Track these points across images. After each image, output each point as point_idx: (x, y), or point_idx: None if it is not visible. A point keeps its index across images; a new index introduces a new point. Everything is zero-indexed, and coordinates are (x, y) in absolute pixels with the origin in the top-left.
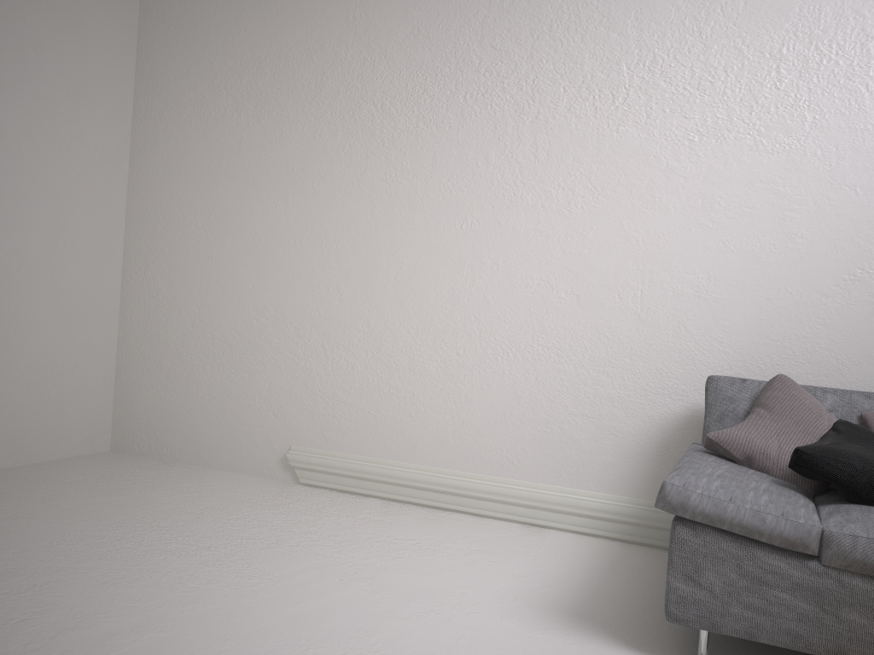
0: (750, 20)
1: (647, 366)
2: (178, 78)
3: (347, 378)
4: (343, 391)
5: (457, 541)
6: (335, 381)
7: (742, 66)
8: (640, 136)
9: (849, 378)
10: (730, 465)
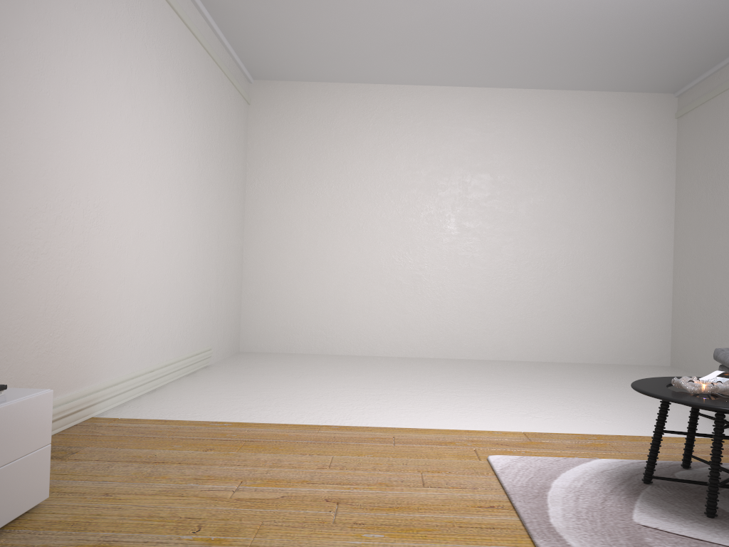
0: None
1: None
2: (687, 181)
3: None
4: None
5: None
6: None
7: None
8: None
9: None
10: None
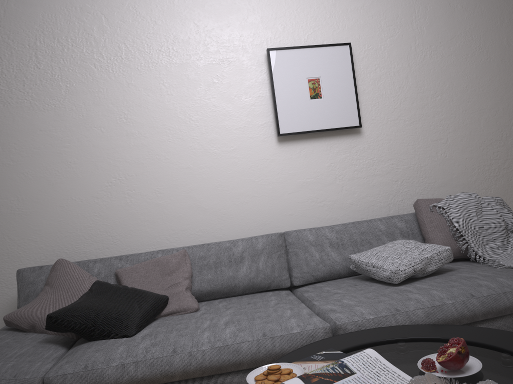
0: (11, 22)
1: None
2: None
3: None
4: None
5: None
6: None
7: (12, 53)
8: None
9: (122, 246)
10: (16, 336)
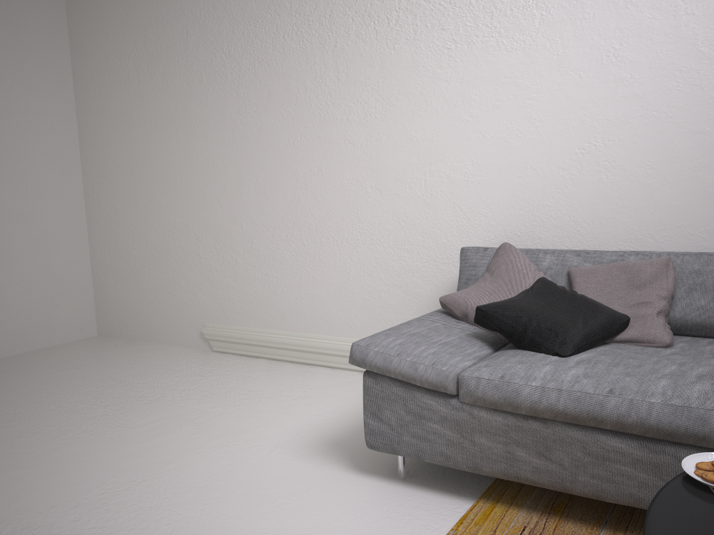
0: None
1: (435, 241)
2: (97, 52)
3: (234, 270)
4: (232, 280)
5: (296, 389)
6: (227, 273)
7: None
8: (411, 51)
9: (586, 237)
10: (447, 322)
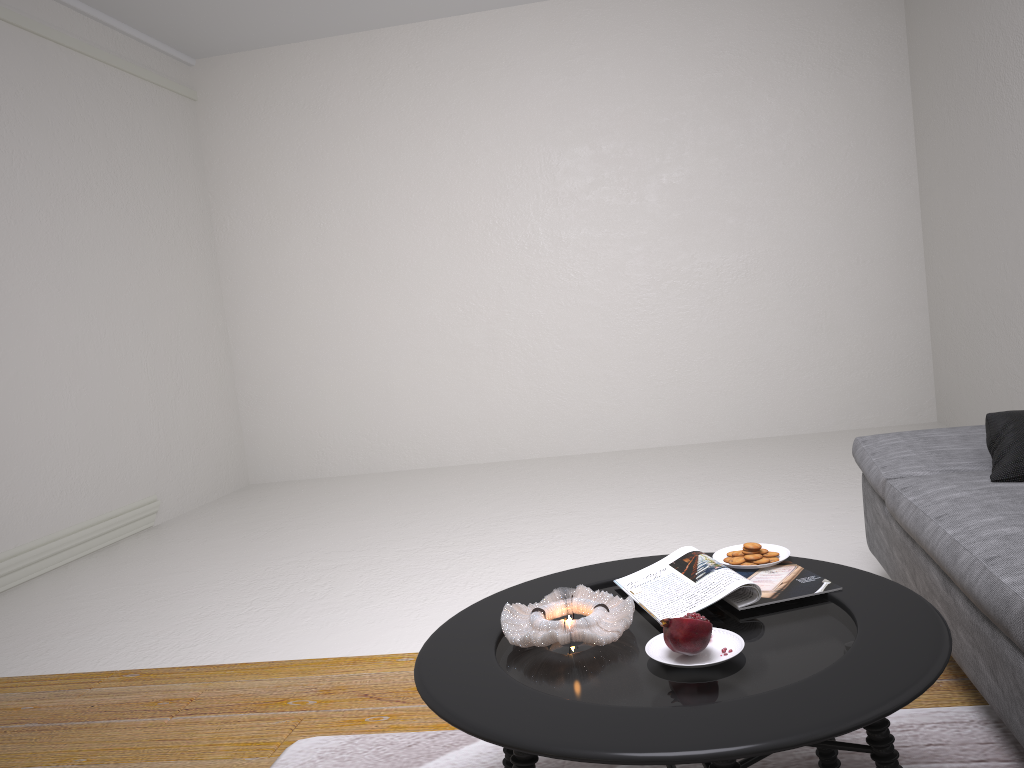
0: None
1: None
2: (925, 97)
3: (1017, 353)
4: (1016, 366)
5: None
6: (1012, 356)
7: None
8: None
9: None
10: None
